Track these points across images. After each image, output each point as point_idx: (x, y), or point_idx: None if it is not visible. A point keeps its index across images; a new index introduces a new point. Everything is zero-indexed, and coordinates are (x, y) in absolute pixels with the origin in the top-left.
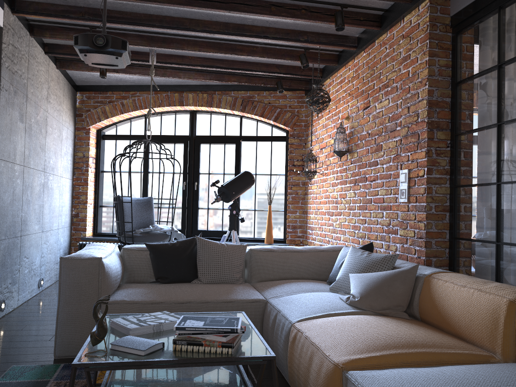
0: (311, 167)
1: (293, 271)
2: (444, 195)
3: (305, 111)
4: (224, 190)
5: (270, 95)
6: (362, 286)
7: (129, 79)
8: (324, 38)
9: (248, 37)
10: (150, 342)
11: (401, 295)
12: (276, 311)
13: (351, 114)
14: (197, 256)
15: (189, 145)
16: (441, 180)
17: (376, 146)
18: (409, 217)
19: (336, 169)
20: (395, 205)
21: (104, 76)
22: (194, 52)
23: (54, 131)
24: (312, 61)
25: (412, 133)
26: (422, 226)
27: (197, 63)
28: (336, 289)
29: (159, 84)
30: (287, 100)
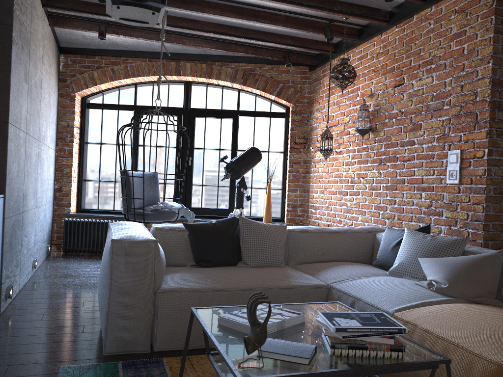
0: (328, 144)
1: (331, 253)
2: (501, 178)
3: (308, 87)
4: (234, 166)
5: (273, 69)
6: (446, 272)
7: (123, 43)
8: (357, 9)
9: (282, 2)
10: (305, 347)
11: (491, 282)
12: (352, 299)
13: (376, 92)
14: (240, 237)
15: (183, 118)
16: (500, 162)
17: (412, 125)
18: (460, 199)
19: (353, 148)
20: (440, 186)
21: (104, 37)
22: (214, 16)
23: (46, 95)
24: (334, 34)
25: (467, 113)
26: (480, 209)
27: (210, 29)
28: (398, 273)
29: (154, 51)
30: (290, 75)
